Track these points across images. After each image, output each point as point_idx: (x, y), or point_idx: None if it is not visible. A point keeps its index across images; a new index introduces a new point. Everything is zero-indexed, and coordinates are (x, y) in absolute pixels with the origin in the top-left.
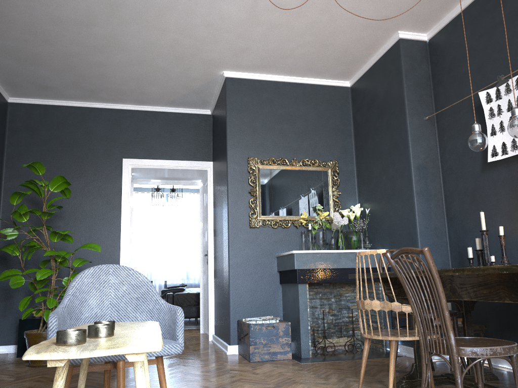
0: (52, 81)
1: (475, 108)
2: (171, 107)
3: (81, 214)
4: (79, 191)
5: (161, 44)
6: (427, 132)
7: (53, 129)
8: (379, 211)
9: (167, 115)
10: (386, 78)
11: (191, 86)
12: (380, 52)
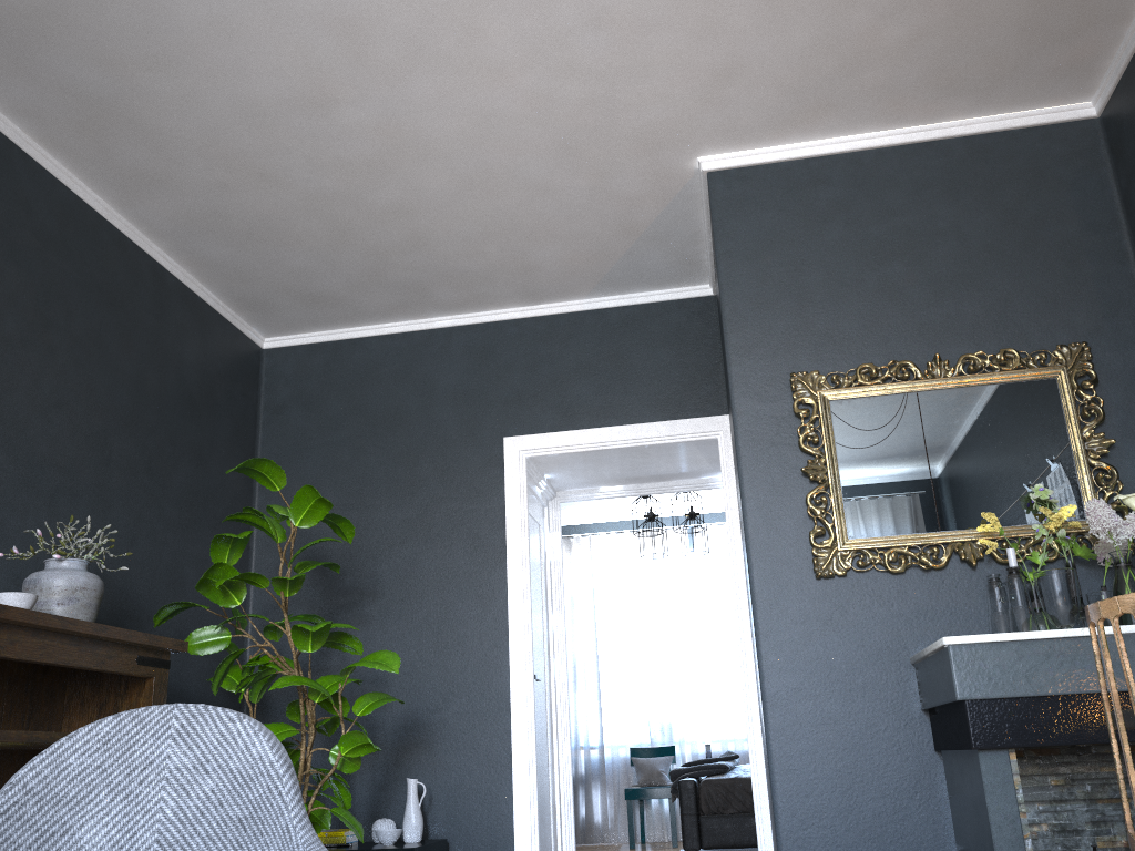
0: (324, 280)
1: None
2: (610, 296)
3: (417, 585)
4: (411, 529)
5: (509, 114)
6: None
7: (353, 392)
8: None
9: (604, 316)
10: None
11: (633, 222)
12: None
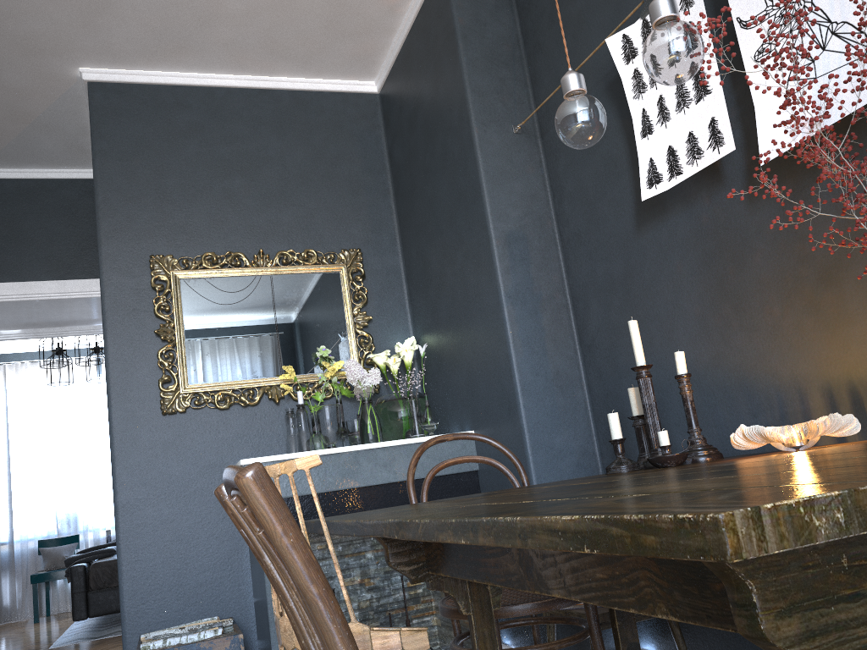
0: None
1: (609, 86)
2: (7, 169)
3: None
4: None
5: None
6: (521, 159)
7: None
8: (448, 348)
9: (0, 186)
10: (432, 54)
11: (24, 111)
12: (416, 1)
